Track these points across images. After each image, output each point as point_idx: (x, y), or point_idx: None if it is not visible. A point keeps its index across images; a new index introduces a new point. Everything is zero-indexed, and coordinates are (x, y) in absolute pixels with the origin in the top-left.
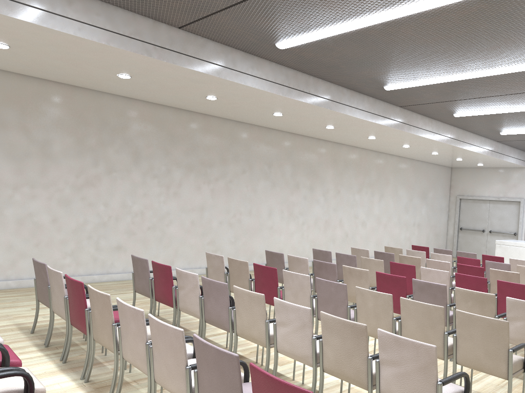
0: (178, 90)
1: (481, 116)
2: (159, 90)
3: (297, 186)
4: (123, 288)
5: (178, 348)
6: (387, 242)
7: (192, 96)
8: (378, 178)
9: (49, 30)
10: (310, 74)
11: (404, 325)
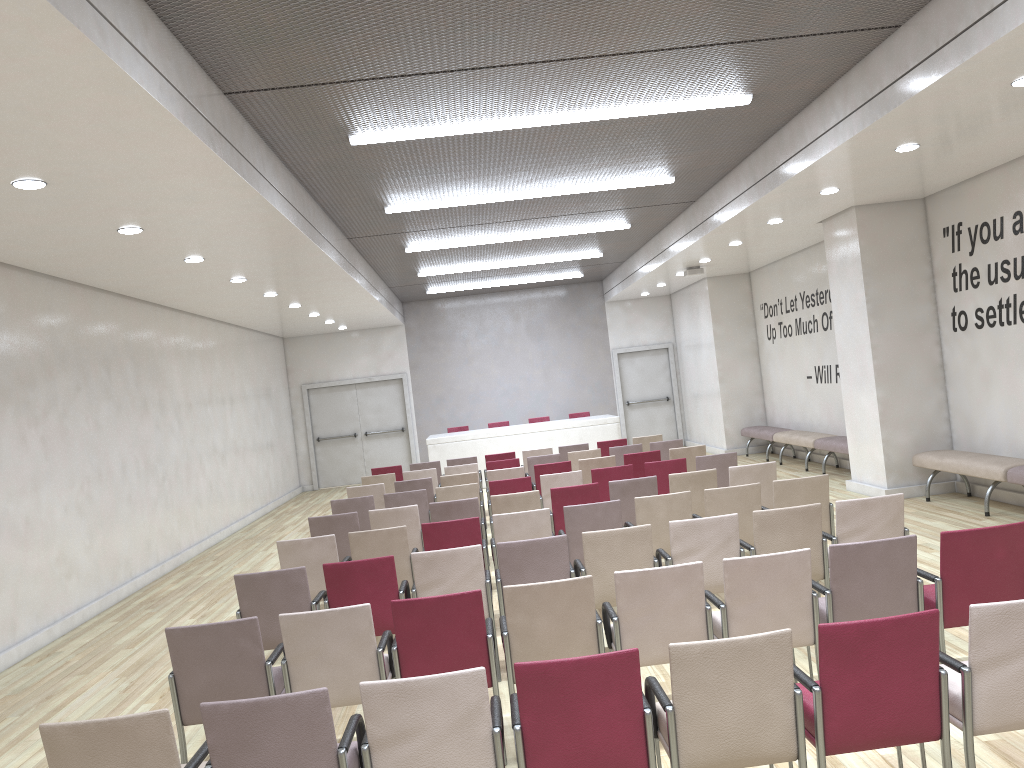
0: (88, 215)
1: (435, 251)
2: (37, 214)
3: (145, 405)
4: (20, 707)
5: (800, 577)
6: (250, 486)
7: (86, 228)
8: (224, 371)
9: (125, 87)
10: (304, 186)
11: None
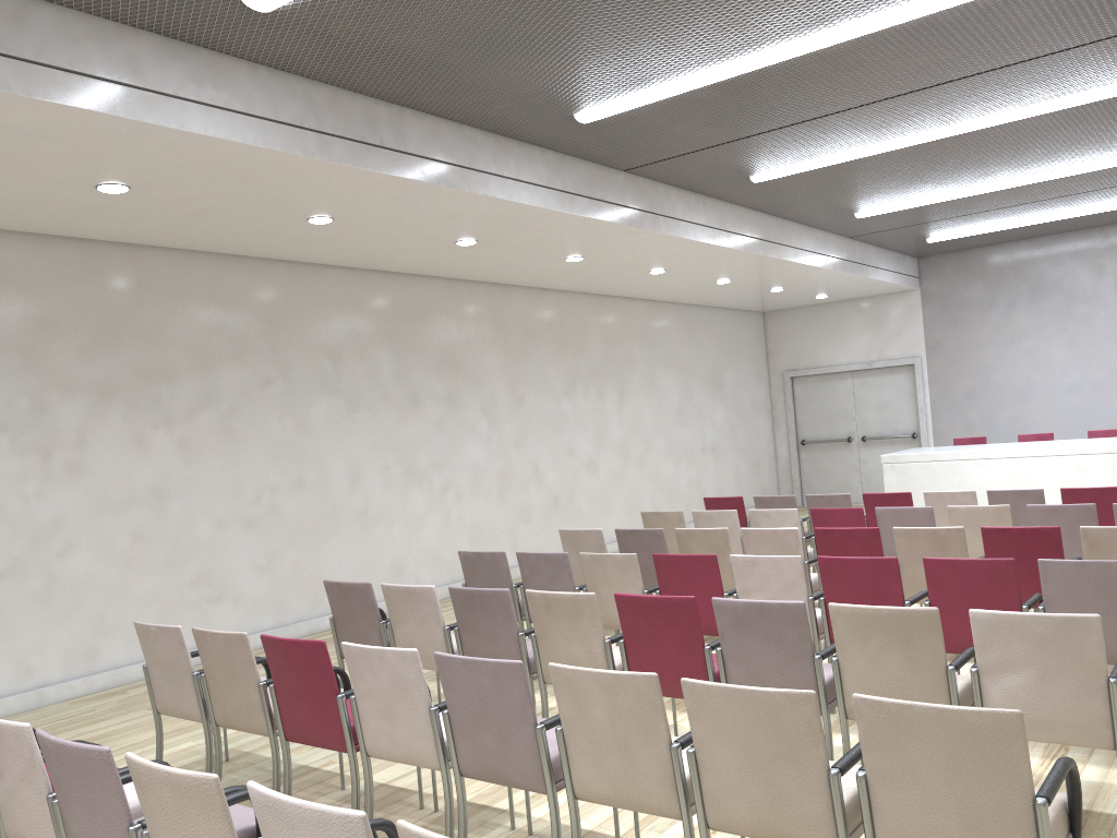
0: (2, 174)
1: (812, 176)
2: None
3: (414, 400)
4: None
5: None
6: (651, 500)
7: (57, 191)
8: (609, 356)
9: None
10: (377, 97)
11: (708, 764)
